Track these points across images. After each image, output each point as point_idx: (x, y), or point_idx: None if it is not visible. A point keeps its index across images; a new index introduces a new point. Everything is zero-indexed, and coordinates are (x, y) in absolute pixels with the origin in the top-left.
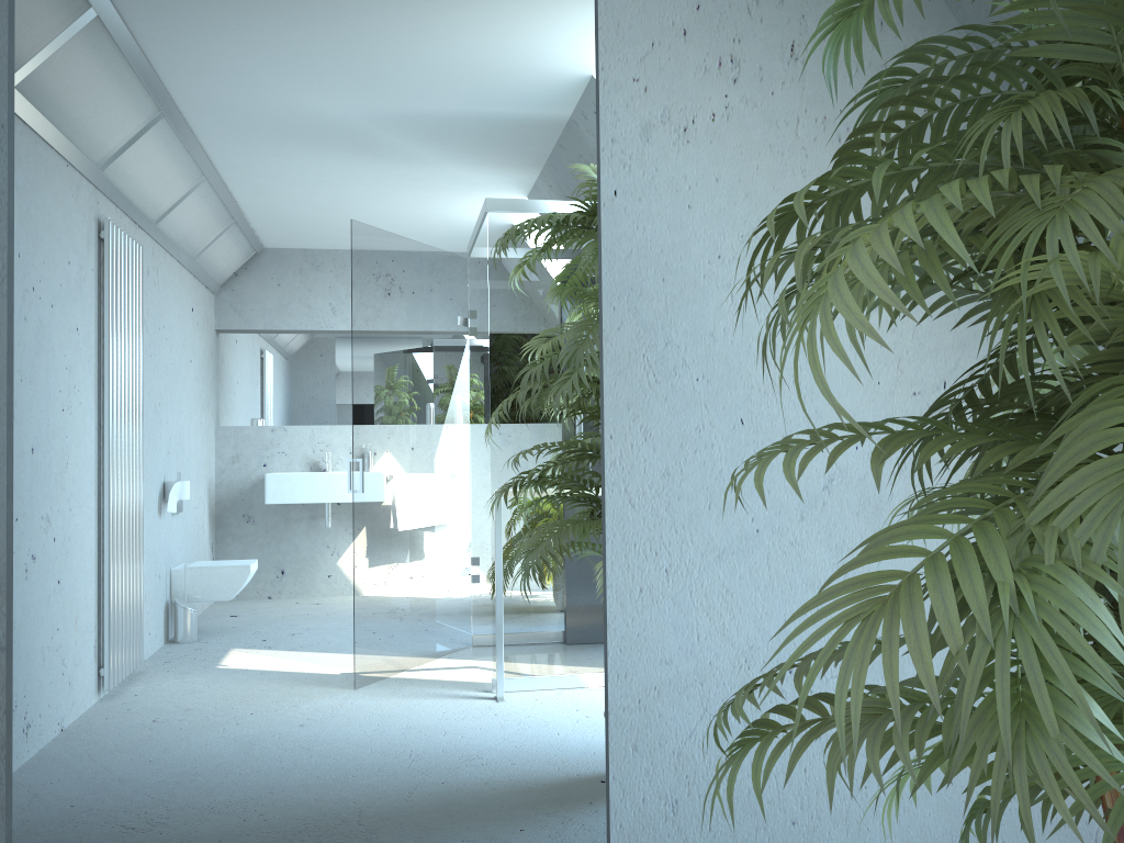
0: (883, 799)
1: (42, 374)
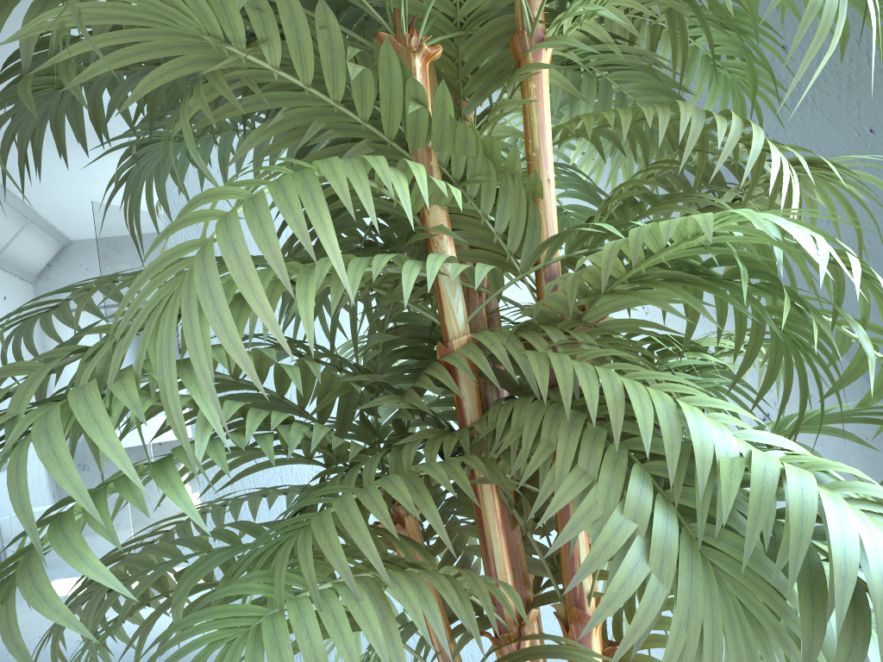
0: (488, 641)
1: None
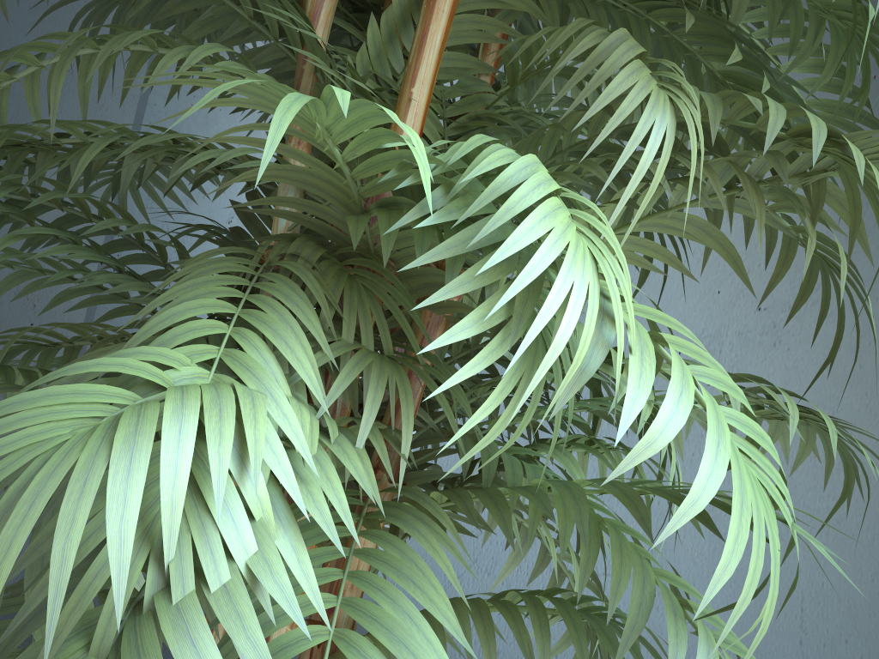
0: None
1: (130, 208)
